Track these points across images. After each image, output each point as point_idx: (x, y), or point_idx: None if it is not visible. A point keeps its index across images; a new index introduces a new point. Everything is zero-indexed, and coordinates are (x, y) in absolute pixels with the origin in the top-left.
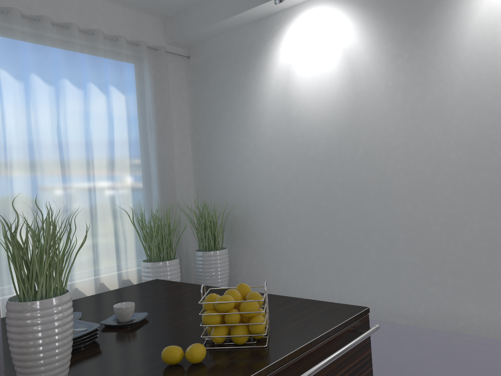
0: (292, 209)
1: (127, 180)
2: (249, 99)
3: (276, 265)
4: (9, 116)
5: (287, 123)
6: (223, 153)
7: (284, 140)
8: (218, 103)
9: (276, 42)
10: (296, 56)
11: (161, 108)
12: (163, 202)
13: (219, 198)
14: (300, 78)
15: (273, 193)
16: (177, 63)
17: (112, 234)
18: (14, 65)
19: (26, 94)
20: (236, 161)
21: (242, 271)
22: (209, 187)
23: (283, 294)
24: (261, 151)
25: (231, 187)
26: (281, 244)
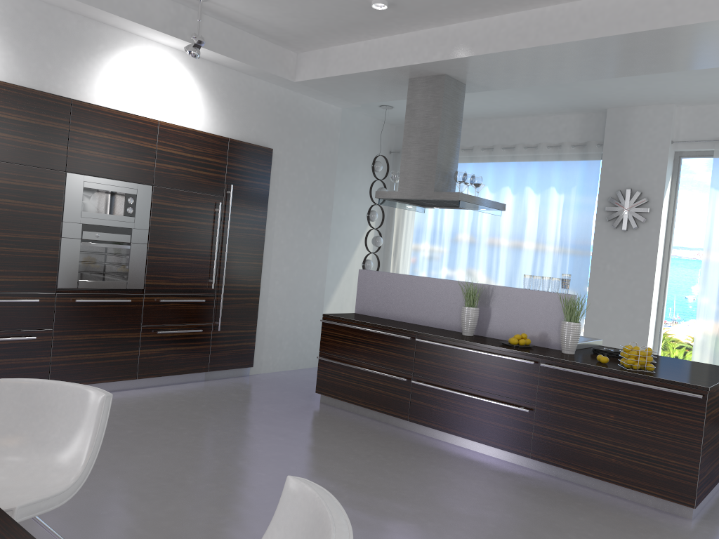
0: None
1: None
2: None
3: None
4: None
5: None
6: None
7: None
8: None
9: None
10: None
11: None
12: None
13: None
14: None
15: None
16: None
17: None
18: None
19: None
20: None
21: None
22: None
23: None
24: None
25: None
26: None
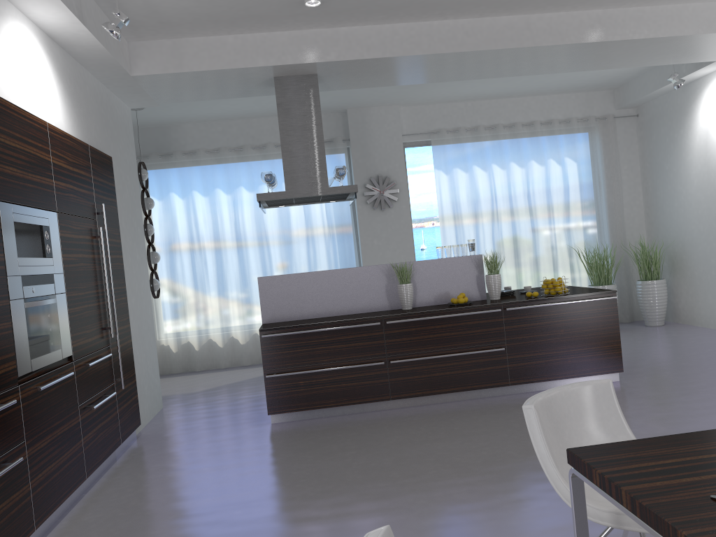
0: (714, 246)
1: (579, 226)
2: (681, 152)
3: (704, 293)
4: (498, 192)
5: (708, 173)
6: (665, 199)
7: (706, 187)
8: (659, 155)
9: (698, 104)
10: (712, 116)
11: (609, 166)
12: (612, 242)
13: (663, 237)
14: (715, 135)
15: (700, 233)
16: (626, 123)
17: (568, 266)
18: (500, 160)
19: (507, 177)
20: (673, 205)
21: (681, 300)
22: (656, 227)
23: (709, 318)
24: (690, 196)
25: (671, 227)
26: (707, 276)
